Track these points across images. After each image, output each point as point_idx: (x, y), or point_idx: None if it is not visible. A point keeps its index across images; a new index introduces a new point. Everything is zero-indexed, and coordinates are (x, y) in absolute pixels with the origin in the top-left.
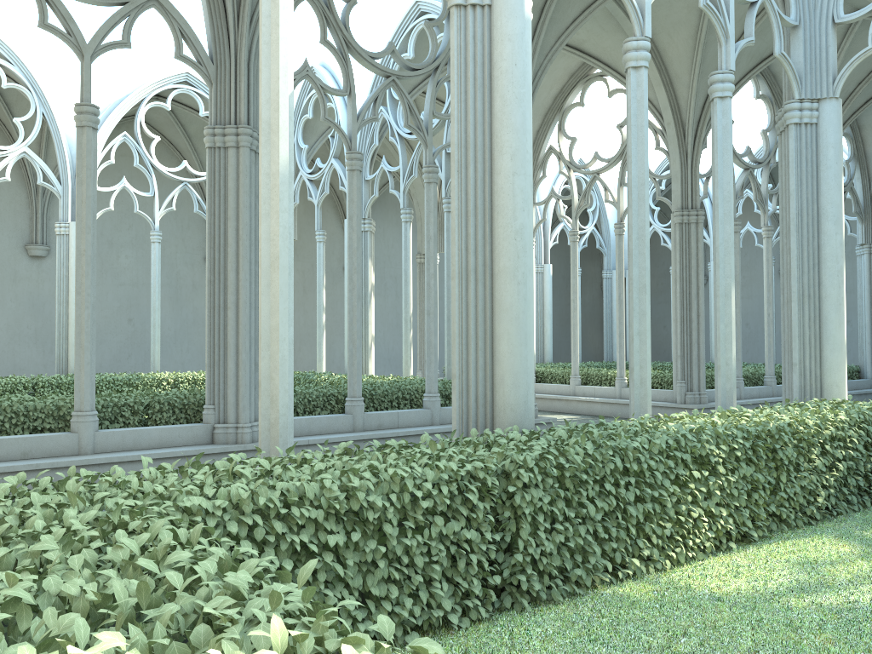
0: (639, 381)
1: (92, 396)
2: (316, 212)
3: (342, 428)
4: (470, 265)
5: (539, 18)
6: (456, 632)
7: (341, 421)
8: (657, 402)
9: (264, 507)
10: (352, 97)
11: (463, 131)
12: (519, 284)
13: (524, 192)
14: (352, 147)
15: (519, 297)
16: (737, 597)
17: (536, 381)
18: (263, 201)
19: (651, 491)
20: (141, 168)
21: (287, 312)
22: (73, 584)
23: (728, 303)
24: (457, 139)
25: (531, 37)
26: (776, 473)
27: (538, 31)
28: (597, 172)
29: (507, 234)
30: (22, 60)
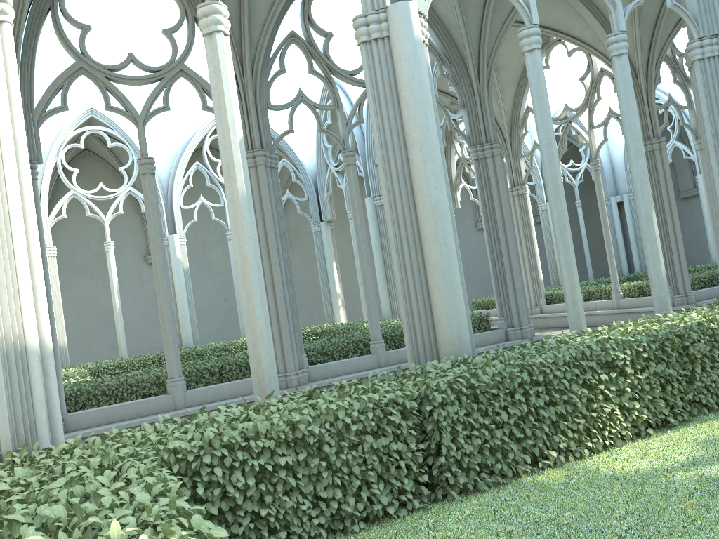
0: (572, 303)
1: (178, 366)
2: (344, 196)
3: (370, 366)
4: (402, 236)
5: (483, 11)
6: (395, 520)
7: (367, 360)
8: (650, 307)
9: (229, 443)
10: (339, 109)
11: (382, 136)
12: (440, 246)
13: (435, 174)
14: (345, 147)
15: (442, 255)
16: (632, 475)
17: (547, 302)
18: (231, 220)
19: (558, 396)
20: (212, 186)
21: (259, 296)
22: (49, 509)
23: (651, 225)
24: (379, 142)
25: (480, 28)
26: (691, 366)
27: (484, 22)
28: (569, 121)
29: (425, 209)
30: (118, 125)
